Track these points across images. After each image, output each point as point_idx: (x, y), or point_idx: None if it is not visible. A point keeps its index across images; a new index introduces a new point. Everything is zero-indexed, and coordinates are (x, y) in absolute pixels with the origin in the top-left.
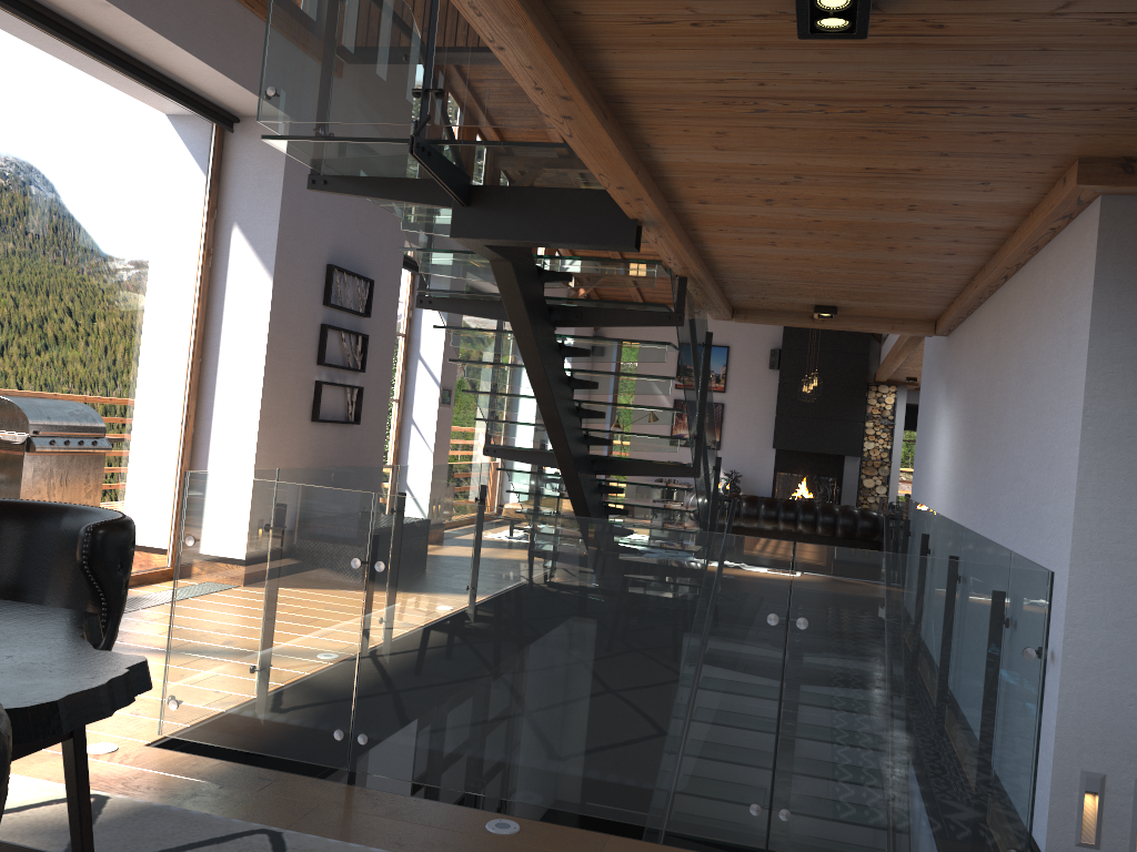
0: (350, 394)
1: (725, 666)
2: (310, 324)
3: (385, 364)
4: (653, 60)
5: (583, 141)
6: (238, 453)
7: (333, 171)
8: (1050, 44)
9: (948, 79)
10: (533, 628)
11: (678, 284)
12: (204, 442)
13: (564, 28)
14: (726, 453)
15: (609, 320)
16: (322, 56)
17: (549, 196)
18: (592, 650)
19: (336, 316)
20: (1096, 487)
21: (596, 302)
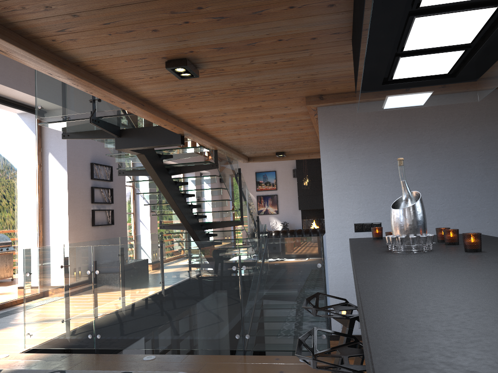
0: (108, 213)
1: (220, 287)
2: (86, 187)
3: (123, 199)
4: (146, 88)
5: (140, 113)
6: (61, 243)
7: (70, 131)
8: (259, 70)
9: (240, 81)
10: (153, 285)
11: (214, 153)
12: (47, 240)
13: (112, 83)
14: (281, 214)
15: (190, 170)
16: (56, 92)
17: (148, 130)
18: (175, 289)
19: (97, 183)
20: (330, 205)
21: (183, 164)
